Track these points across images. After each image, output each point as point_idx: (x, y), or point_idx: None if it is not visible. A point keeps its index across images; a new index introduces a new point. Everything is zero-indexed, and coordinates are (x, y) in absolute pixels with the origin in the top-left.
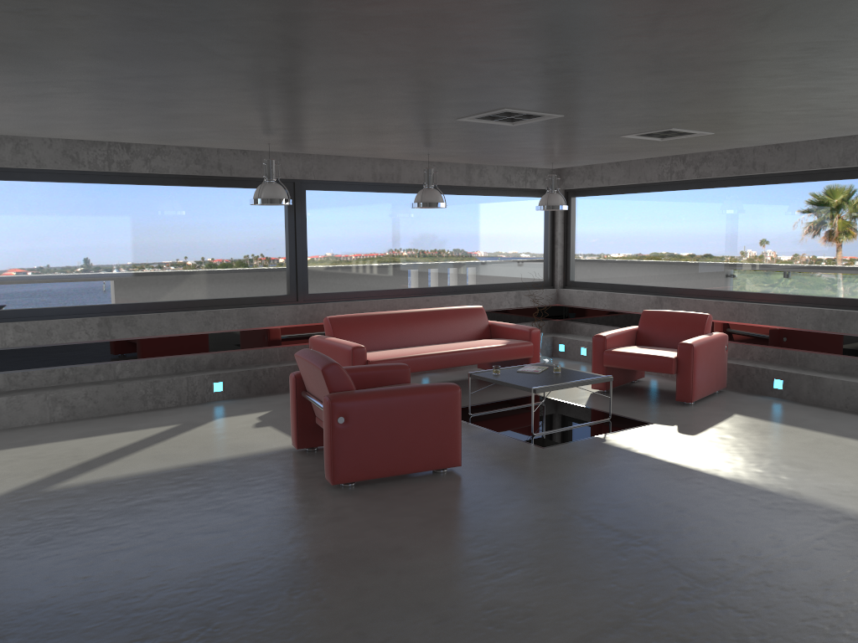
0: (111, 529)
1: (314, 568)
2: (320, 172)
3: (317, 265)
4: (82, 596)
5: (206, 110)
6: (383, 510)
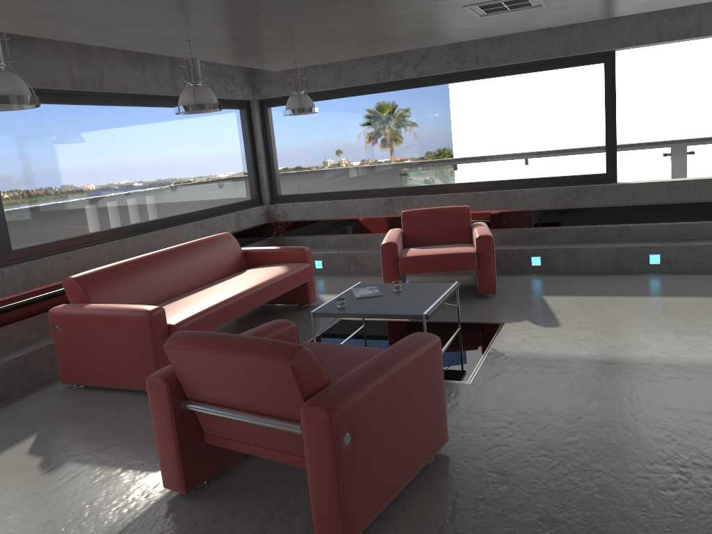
0: None
1: None
2: None
3: (15, 209)
4: None
5: None
6: None
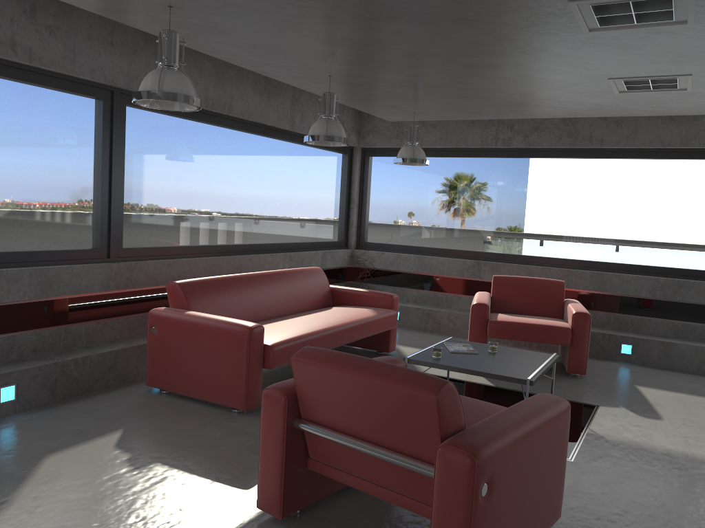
0: None
1: None
2: None
3: (133, 210)
4: None
5: None
6: None
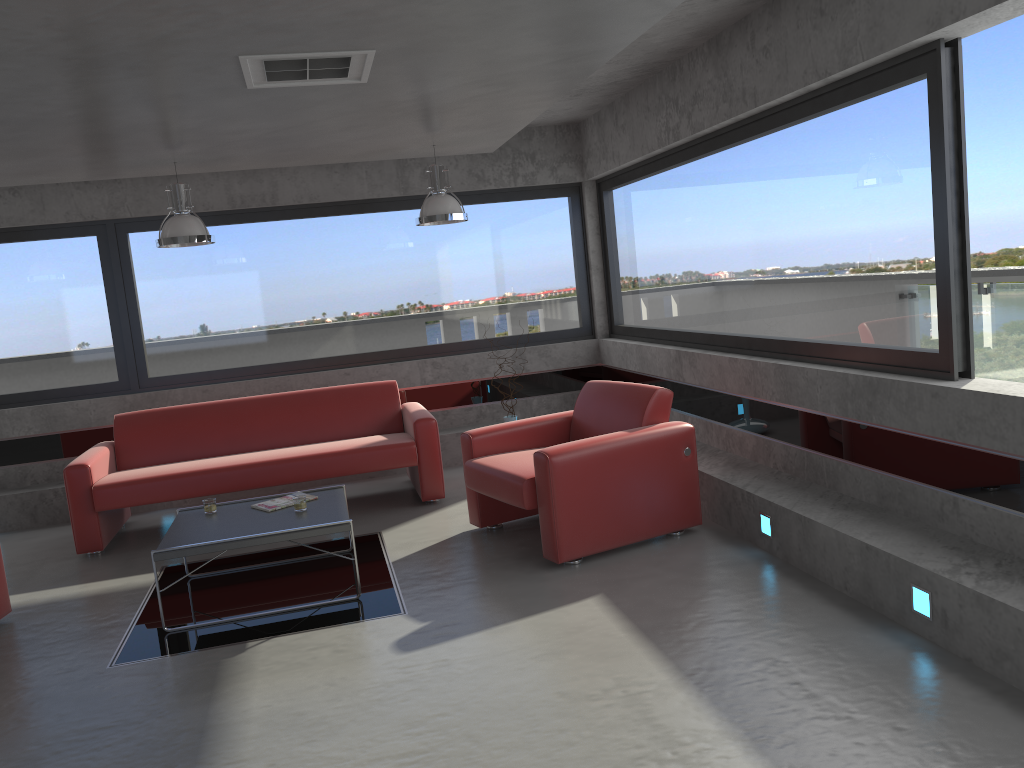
0: None
1: None
2: (139, 205)
3: (161, 337)
4: None
5: None
6: None
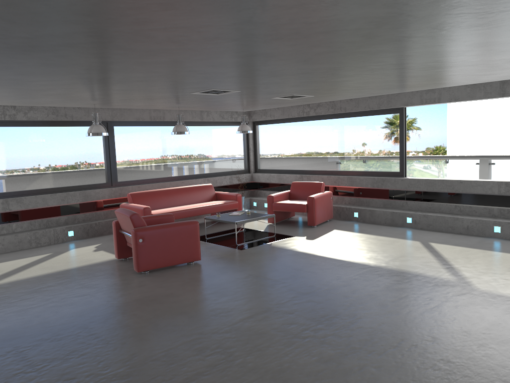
0: (28, 299)
1: (132, 304)
2: (121, 116)
3: (121, 166)
4: (22, 324)
5: (65, 92)
6: (163, 280)
